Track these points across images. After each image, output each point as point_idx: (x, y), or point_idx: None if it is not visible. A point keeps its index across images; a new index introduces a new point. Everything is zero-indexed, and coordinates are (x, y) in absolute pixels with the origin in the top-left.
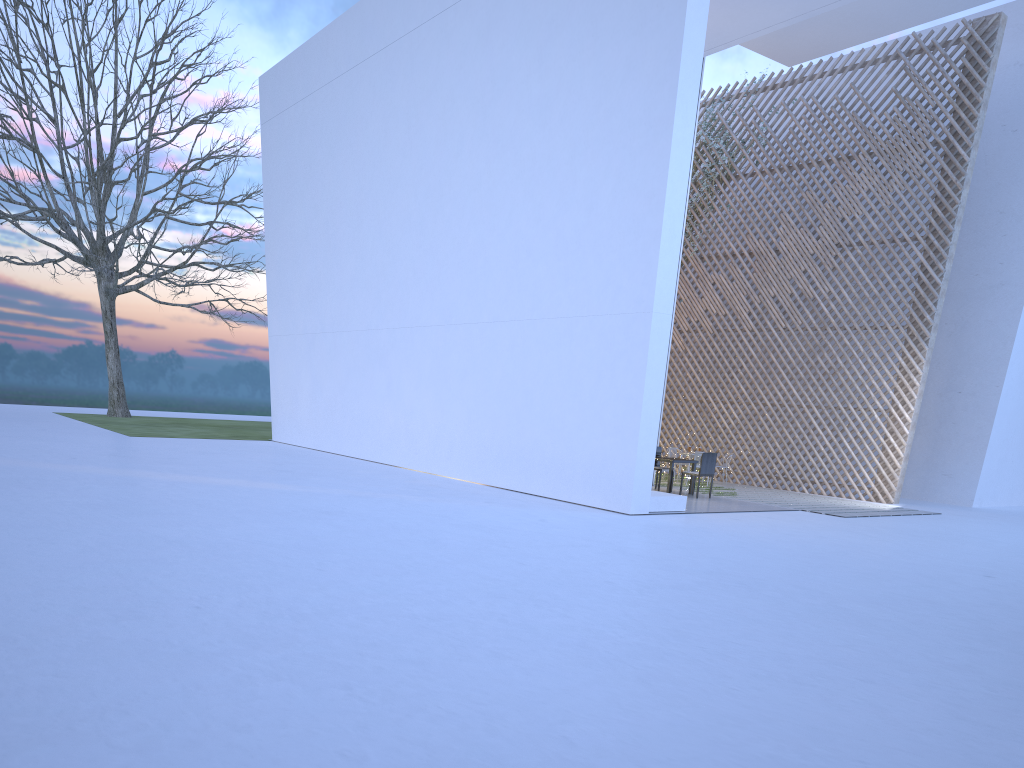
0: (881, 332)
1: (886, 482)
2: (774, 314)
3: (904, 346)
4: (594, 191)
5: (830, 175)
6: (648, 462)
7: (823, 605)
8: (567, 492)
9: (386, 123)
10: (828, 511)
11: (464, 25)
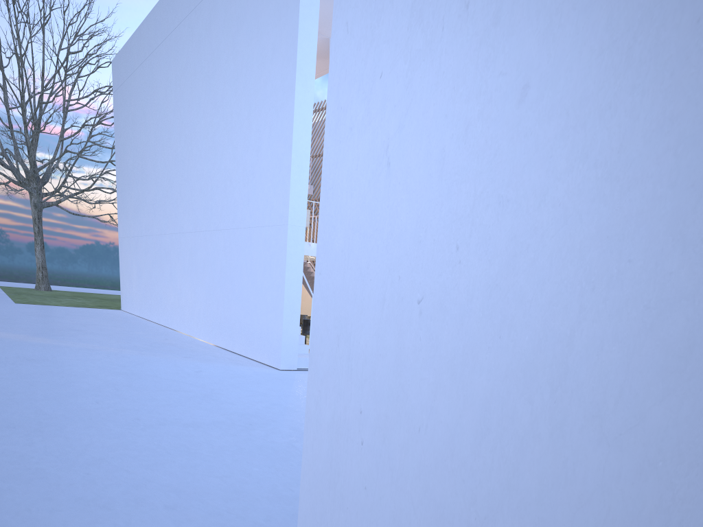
0: None
1: None
2: None
3: None
4: (259, 138)
5: None
6: (293, 332)
7: (281, 443)
8: (251, 352)
9: (166, 91)
10: None
11: (199, 22)
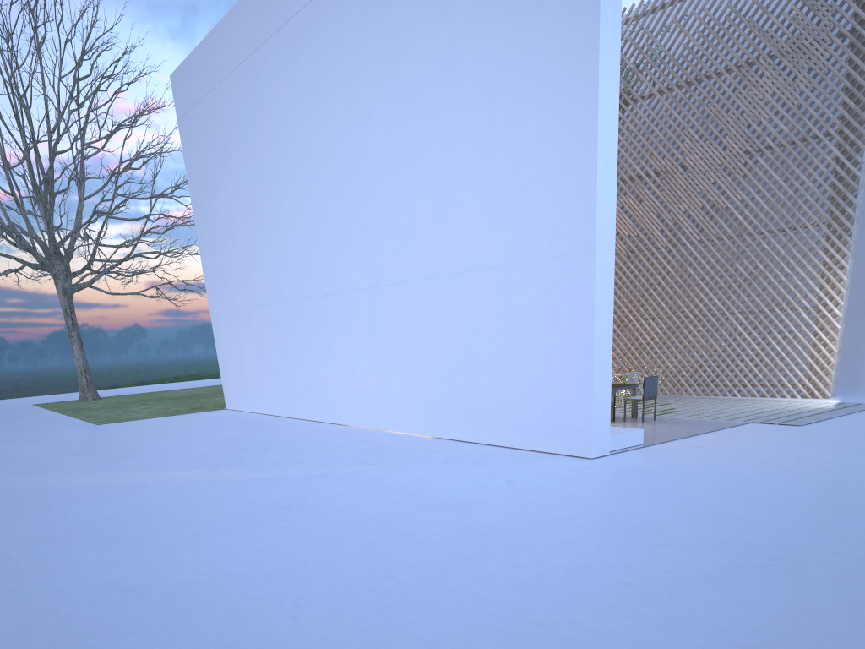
0: (801, 232)
1: (820, 378)
2: (687, 228)
3: (827, 243)
4: (517, 133)
5: (731, 84)
6: (604, 403)
7: None
8: (521, 440)
9: (294, 99)
10: (779, 420)
11: None
